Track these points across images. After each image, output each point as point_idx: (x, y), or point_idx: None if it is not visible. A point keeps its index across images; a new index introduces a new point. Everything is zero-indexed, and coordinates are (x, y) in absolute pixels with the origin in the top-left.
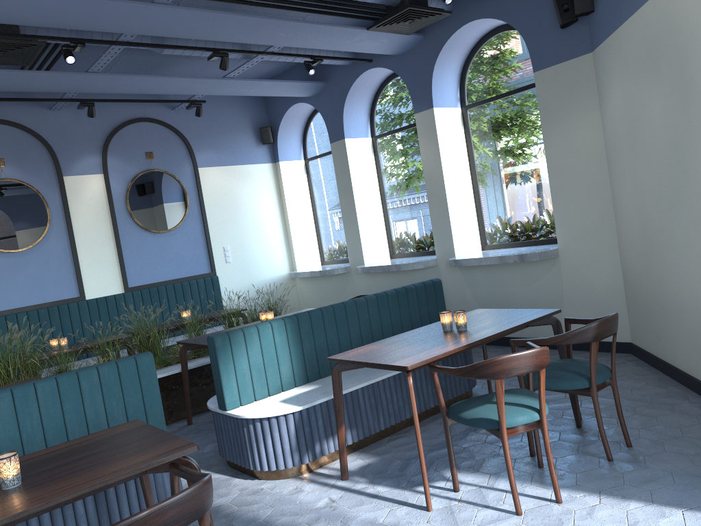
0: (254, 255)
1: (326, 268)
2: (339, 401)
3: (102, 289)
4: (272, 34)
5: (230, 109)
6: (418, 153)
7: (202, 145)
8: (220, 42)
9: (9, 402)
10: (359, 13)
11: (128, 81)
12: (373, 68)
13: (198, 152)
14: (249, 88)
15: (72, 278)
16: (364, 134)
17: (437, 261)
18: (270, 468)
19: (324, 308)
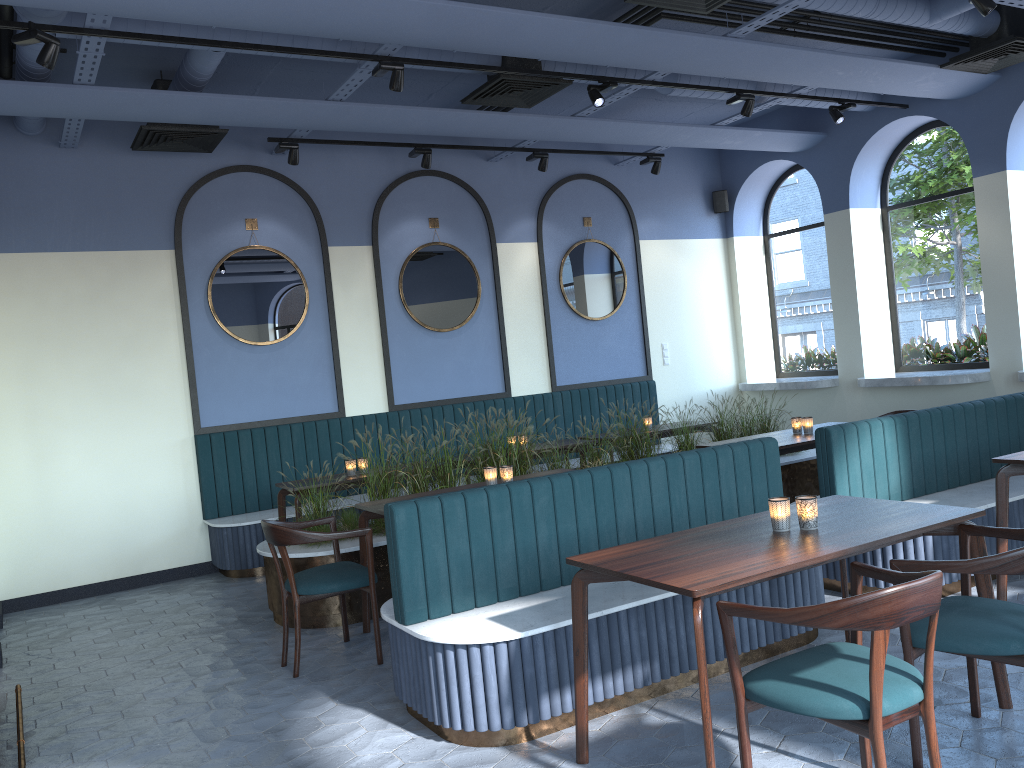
0: (695, 357)
1: (802, 380)
2: (1003, 511)
3: (528, 385)
4: (829, 73)
5: (678, 166)
6: (958, 230)
7: (644, 211)
8: (733, 81)
9: (663, 471)
10: (915, 45)
11: (611, 127)
12: (907, 117)
13: (640, 220)
14: (736, 139)
15: (498, 369)
16: (872, 204)
17: (990, 376)
18: None
19: (931, 410)
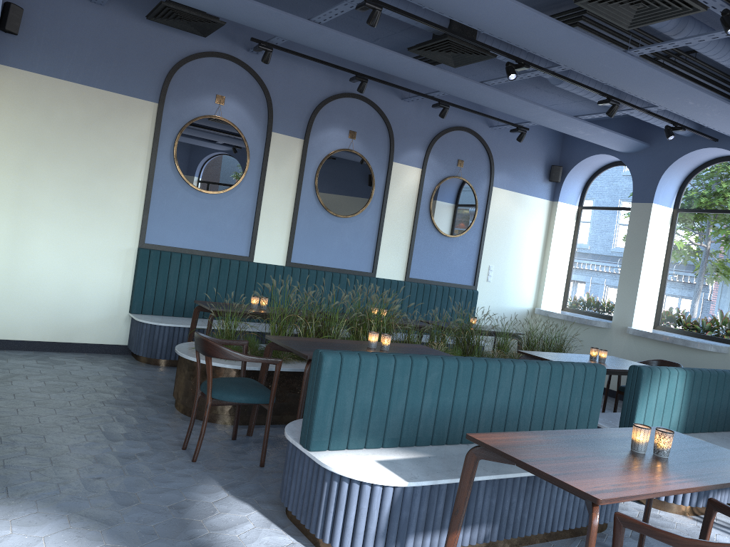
0: (510, 281)
1: (584, 317)
2: None
3: (389, 272)
4: (683, 101)
5: (533, 140)
6: (728, 239)
7: (501, 166)
8: (604, 88)
9: (523, 372)
10: None
11: (505, 99)
12: (715, 148)
13: (497, 172)
14: (587, 131)
15: (371, 254)
16: (668, 204)
17: (728, 350)
18: (668, 499)
19: (711, 371)
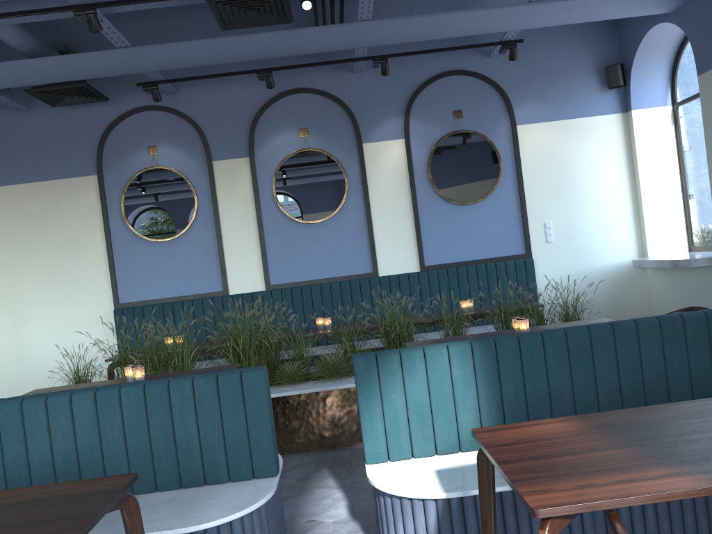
0: (586, 234)
1: (682, 258)
2: (486, 509)
3: (396, 266)
4: None
5: (565, 48)
6: None
7: (524, 97)
8: None
9: (90, 405)
10: None
11: (405, 25)
12: None
13: (518, 106)
14: (568, 11)
15: (366, 252)
16: None
17: None
18: None
19: (549, 332)
